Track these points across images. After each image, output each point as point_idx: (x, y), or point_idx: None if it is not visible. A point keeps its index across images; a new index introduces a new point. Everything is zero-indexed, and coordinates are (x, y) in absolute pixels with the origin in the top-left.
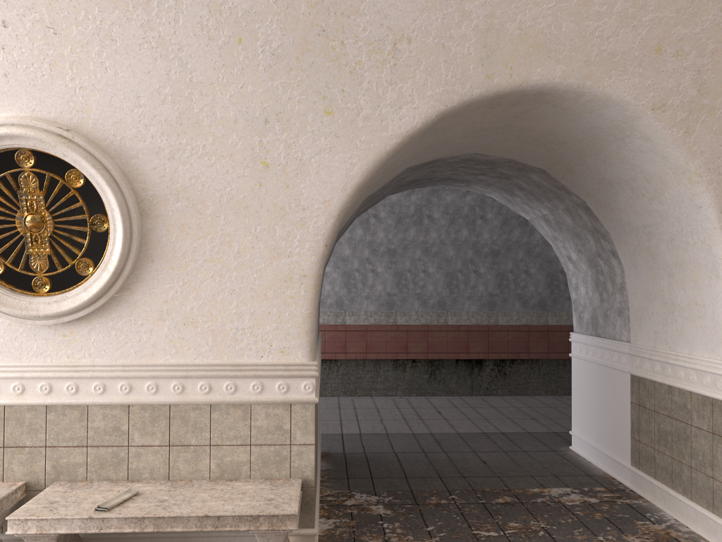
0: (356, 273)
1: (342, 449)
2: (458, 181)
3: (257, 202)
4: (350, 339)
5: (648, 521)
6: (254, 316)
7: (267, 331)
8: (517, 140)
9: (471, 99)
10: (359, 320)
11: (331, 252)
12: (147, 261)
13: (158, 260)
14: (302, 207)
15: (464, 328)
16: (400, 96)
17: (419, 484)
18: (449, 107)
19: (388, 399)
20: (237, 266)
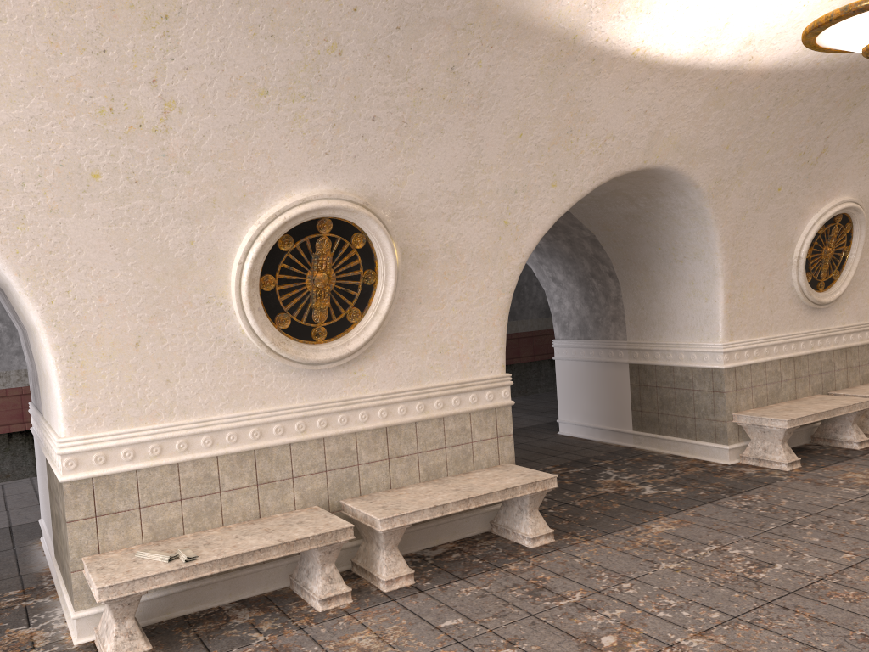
0: None
1: None
2: None
3: None
4: None
5: (24, 626)
6: None
7: None
8: None
9: None
10: None
11: None
12: None
13: None
14: None
15: (15, 392)
16: None
17: None
18: None
19: None
20: None
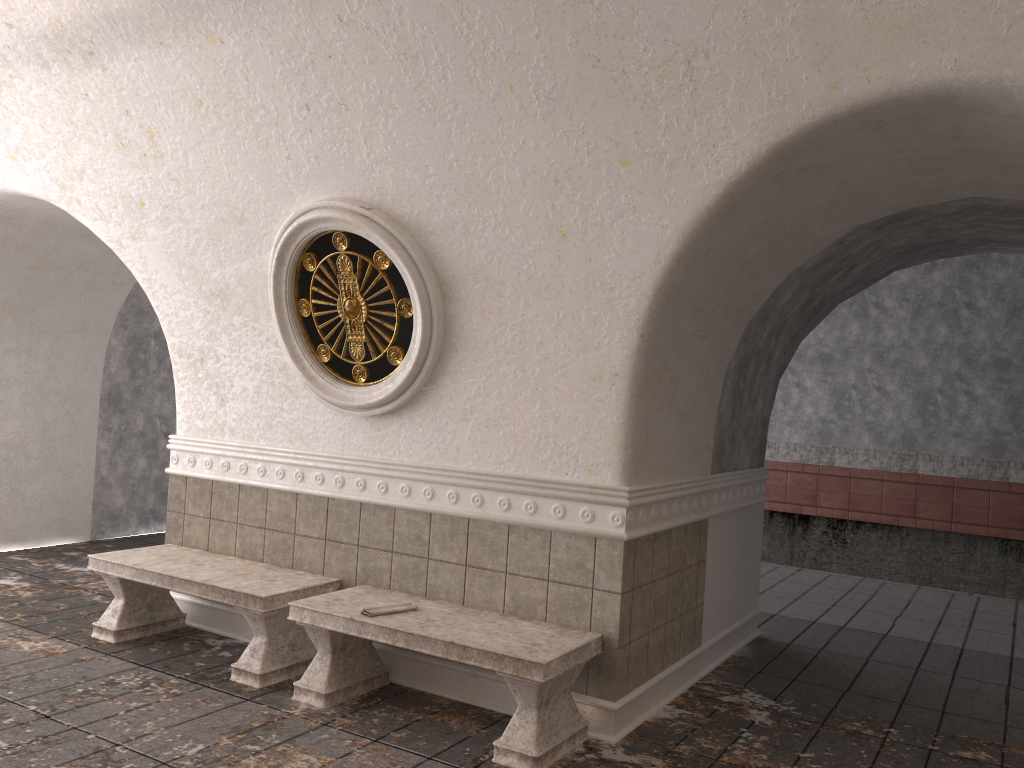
0: (937, 395)
1: (791, 639)
2: (1007, 243)
3: (558, 280)
4: (923, 498)
5: None
6: (559, 422)
7: (573, 442)
8: (1008, 172)
9: (815, 123)
10: (941, 470)
11: (749, 351)
12: (451, 351)
13: (462, 350)
14: (609, 286)
15: None
16: (711, 130)
17: (855, 703)
18: (783, 138)
19: (943, 593)
20: (540, 359)
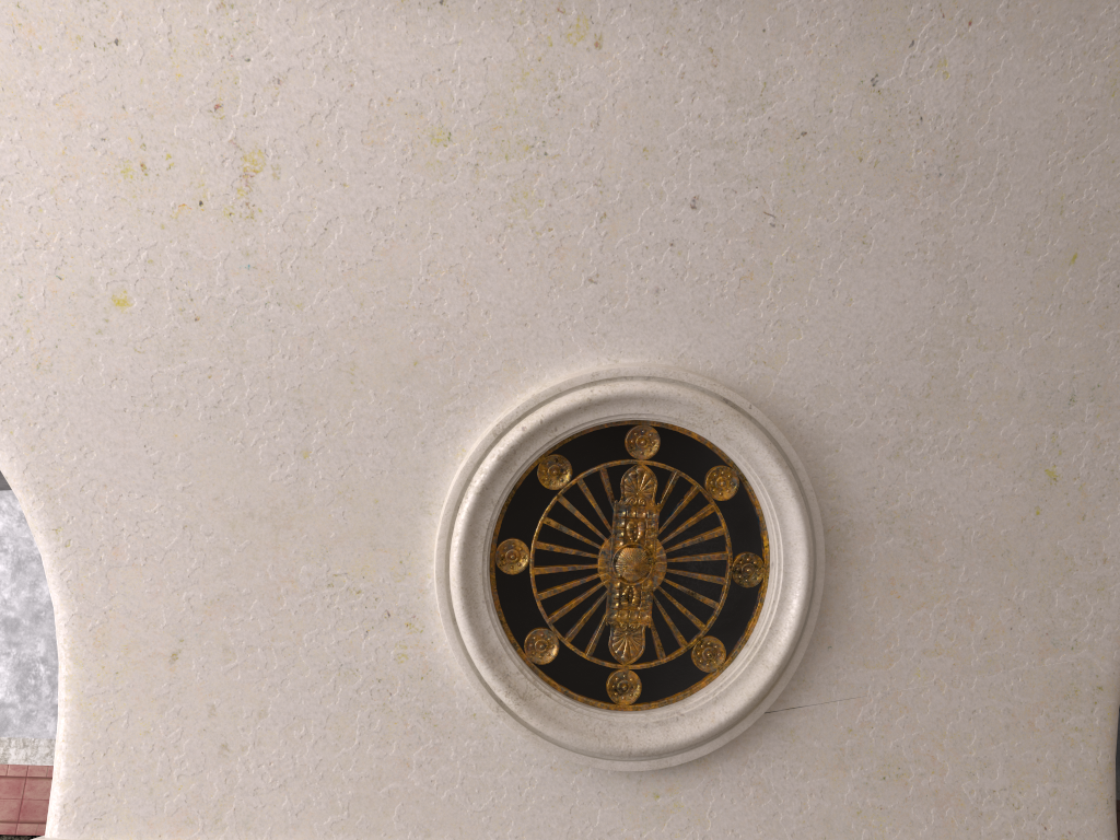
0: None
1: None
2: None
3: (1027, 543)
4: None
5: None
6: (1011, 765)
7: (1036, 797)
8: None
9: None
10: None
11: None
12: (820, 647)
13: (841, 645)
14: (1102, 557)
15: None
16: None
17: None
18: None
19: None
20: (980, 664)
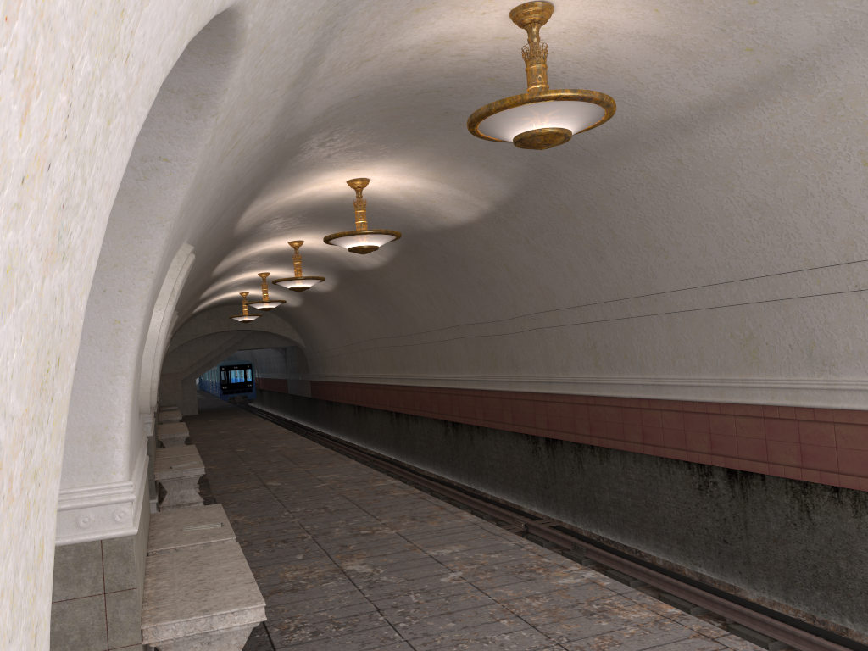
0: None
1: None
2: None
3: None
4: None
5: None
6: None
7: None
8: None
9: None
10: None
11: None
12: None
13: None
14: None
15: None
16: None
17: None
18: None
19: None
20: None
